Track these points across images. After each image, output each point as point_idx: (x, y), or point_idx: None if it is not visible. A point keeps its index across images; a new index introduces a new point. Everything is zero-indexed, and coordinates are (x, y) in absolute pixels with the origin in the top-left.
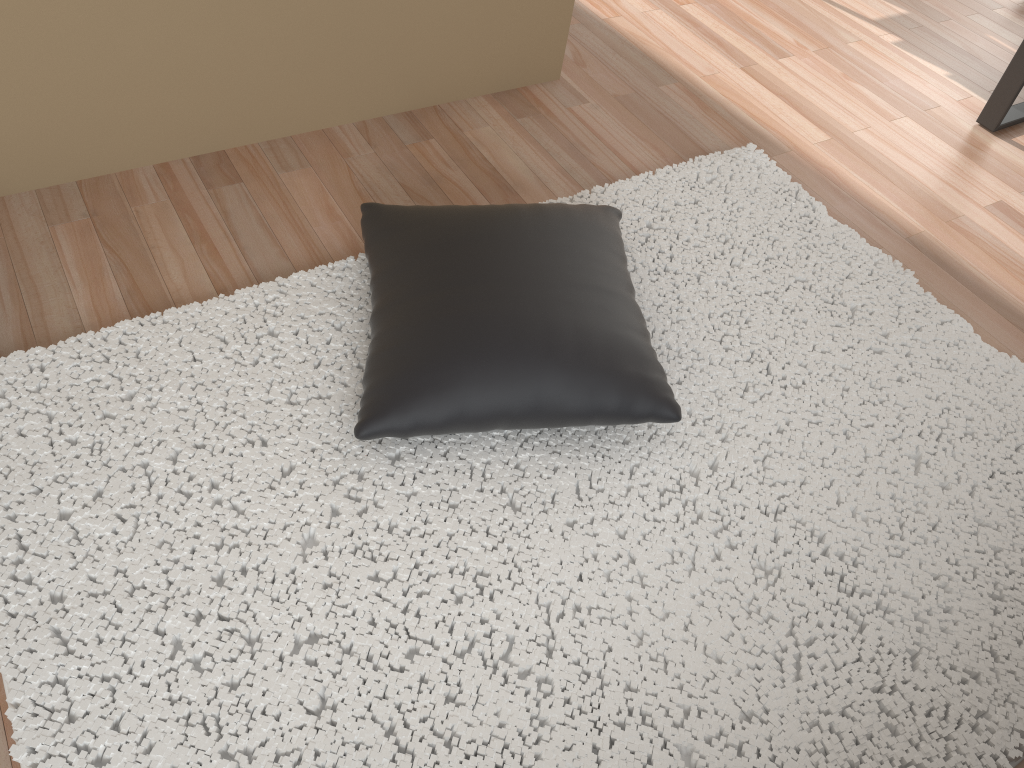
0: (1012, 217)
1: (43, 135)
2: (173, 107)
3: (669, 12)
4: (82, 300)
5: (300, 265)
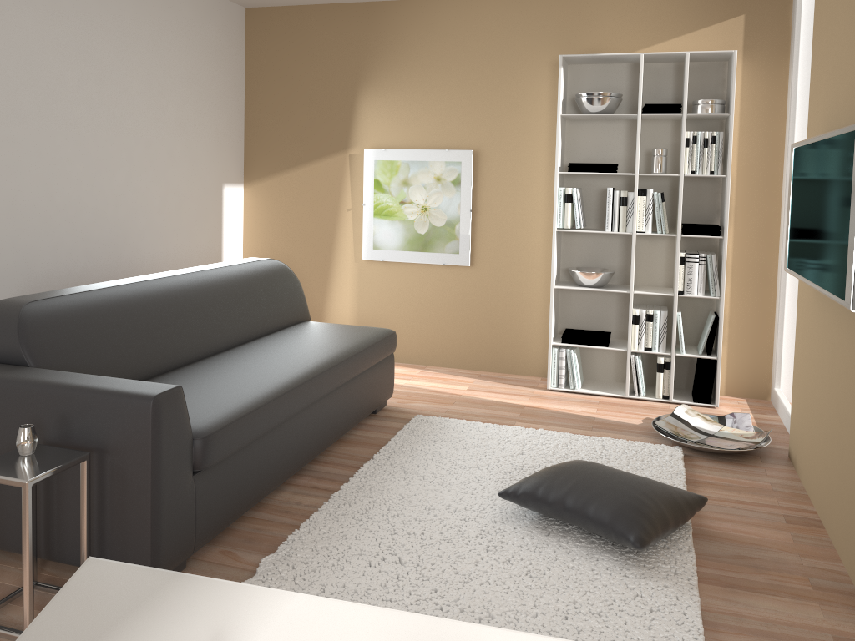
0: None
1: (807, 460)
2: (821, 482)
3: None
4: (711, 475)
5: (700, 512)
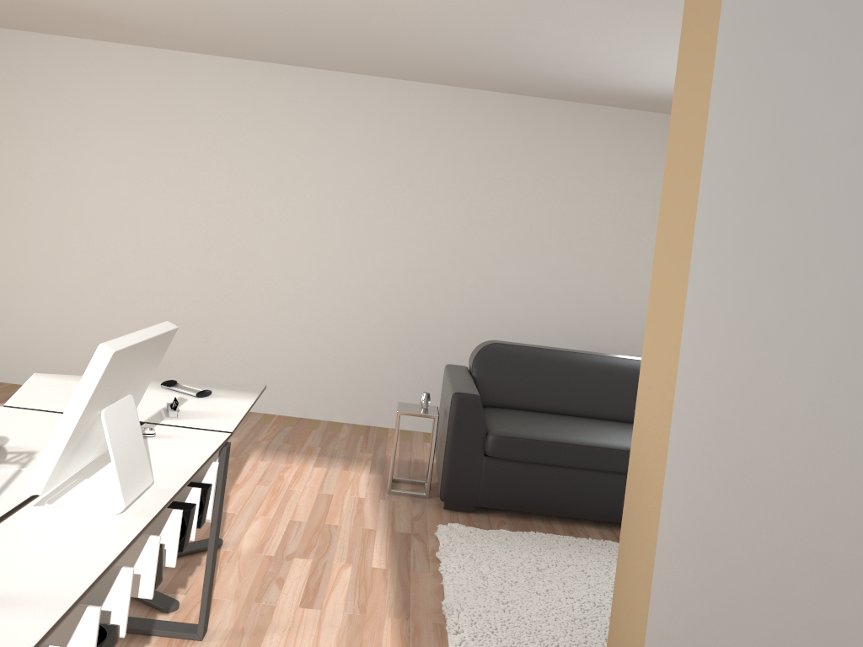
0: (312, 599)
1: None
2: None
3: None
4: None
5: None
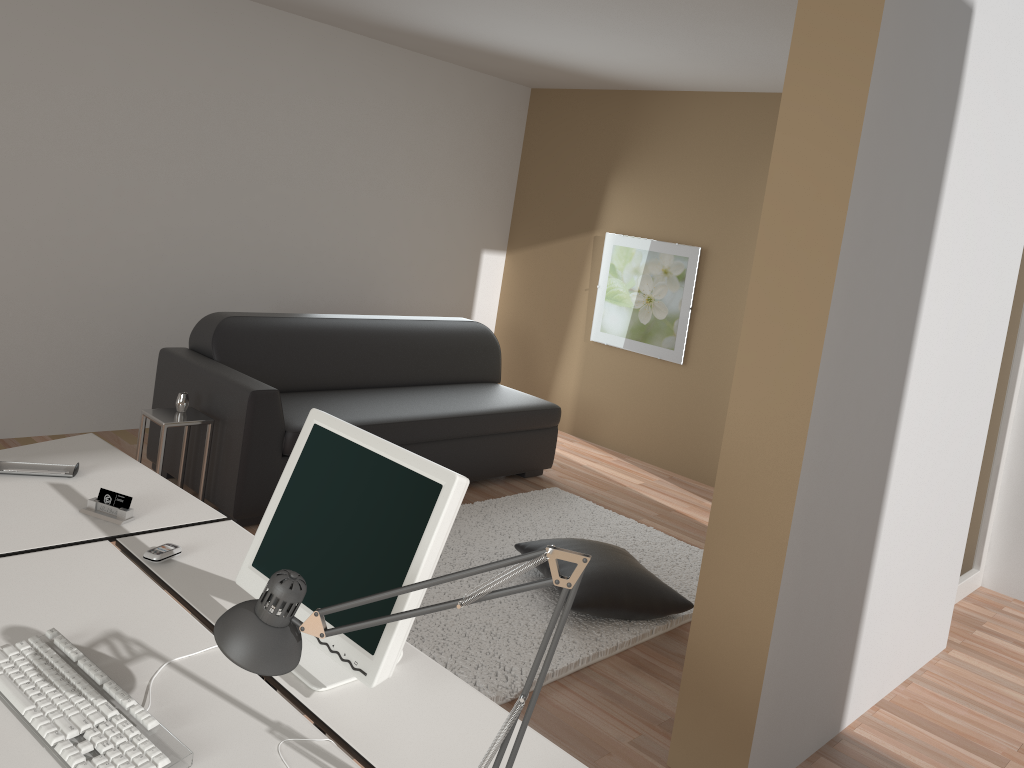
0: None
1: None
2: None
3: None
4: None
5: None
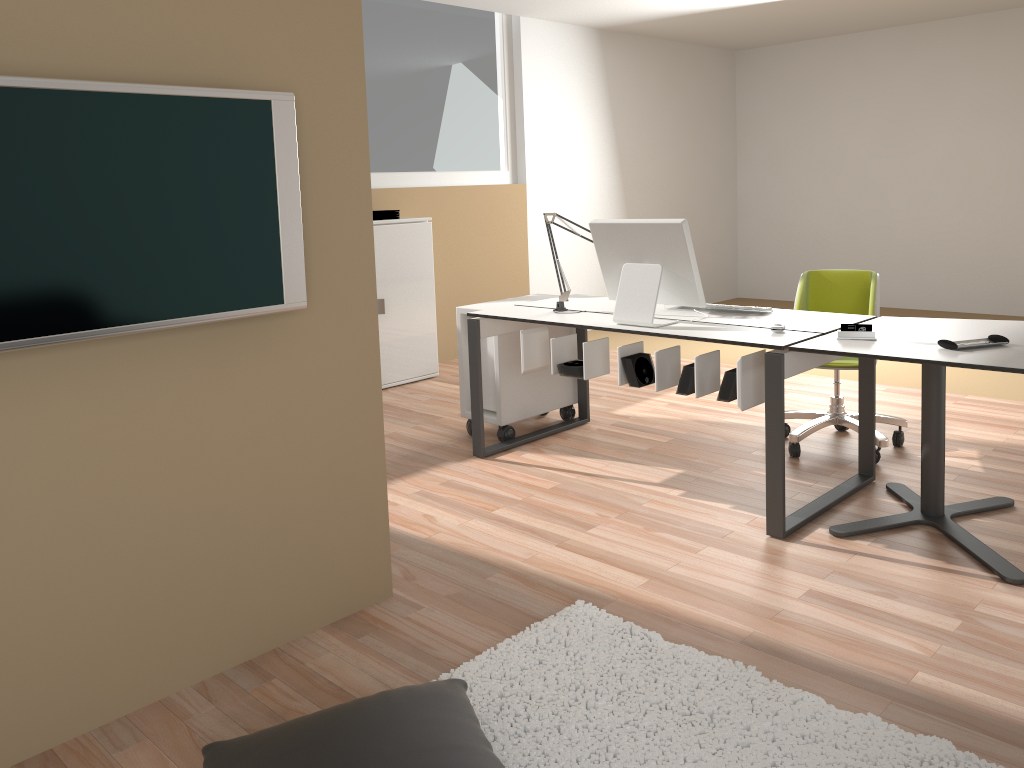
0: (824, 599)
1: None
2: None
3: (483, 518)
4: None
5: None
